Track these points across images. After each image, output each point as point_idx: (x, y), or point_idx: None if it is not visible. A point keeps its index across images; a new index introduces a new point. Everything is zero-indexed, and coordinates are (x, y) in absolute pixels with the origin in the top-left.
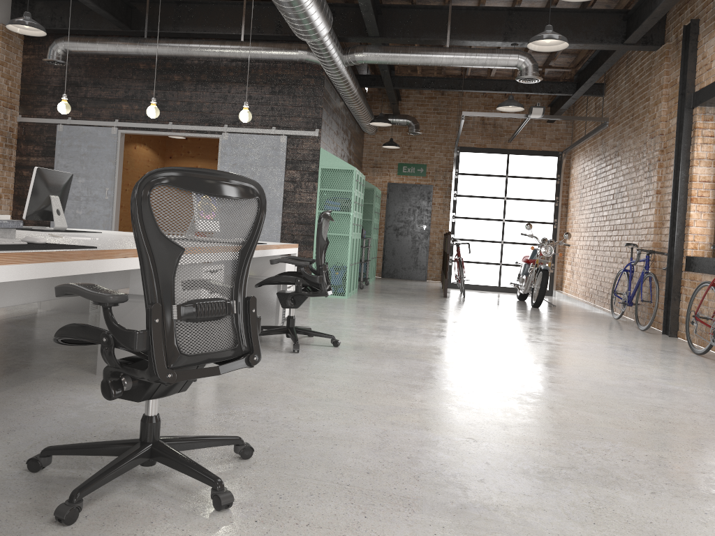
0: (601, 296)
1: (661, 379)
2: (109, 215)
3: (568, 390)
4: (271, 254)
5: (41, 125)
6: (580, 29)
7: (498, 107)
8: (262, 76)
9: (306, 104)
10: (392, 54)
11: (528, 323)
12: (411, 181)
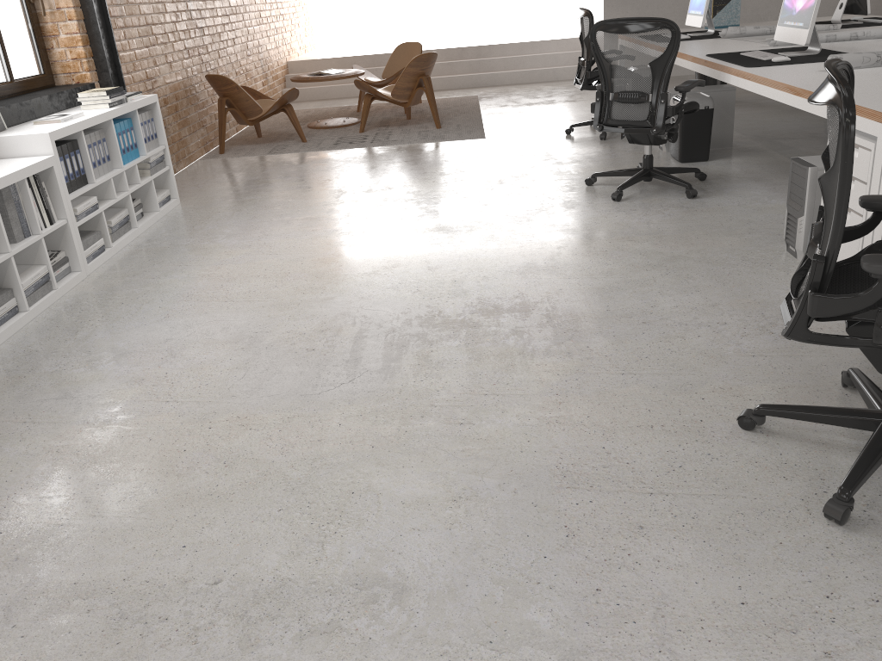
0: None
1: None
2: None
3: None
4: None
5: None
6: None
7: None
8: None
9: None
10: None
11: None
12: None
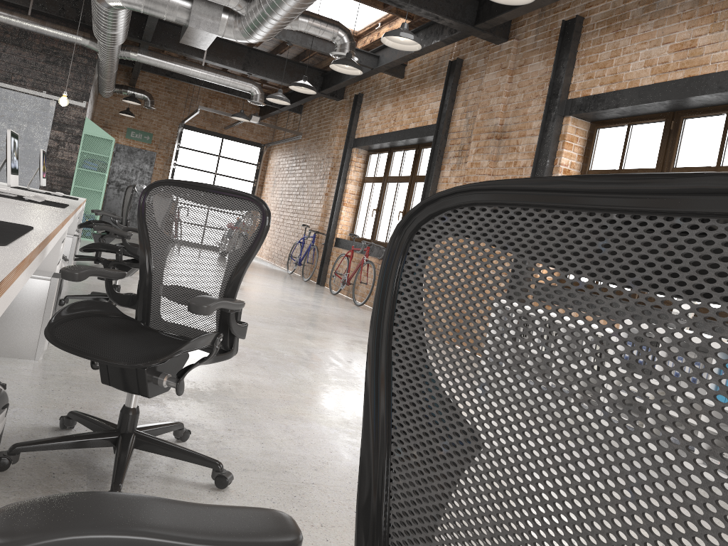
0: (280, 259)
1: (313, 302)
2: None
3: (270, 301)
4: (83, 206)
5: None
6: (294, 75)
7: (232, 116)
8: (38, 45)
9: (78, 78)
10: (160, 60)
11: None
12: (138, 145)
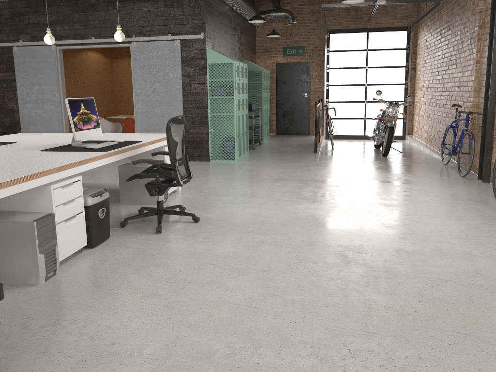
0: (438, 143)
1: (458, 239)
2: (59, 112)
3: (369, 263)
4: (144, 150)
5: (2, 48)
6: None
7: (343, 1)
8: None
9: (192, 13)
10: None
11: (370, 177)
12: (293, 60)
